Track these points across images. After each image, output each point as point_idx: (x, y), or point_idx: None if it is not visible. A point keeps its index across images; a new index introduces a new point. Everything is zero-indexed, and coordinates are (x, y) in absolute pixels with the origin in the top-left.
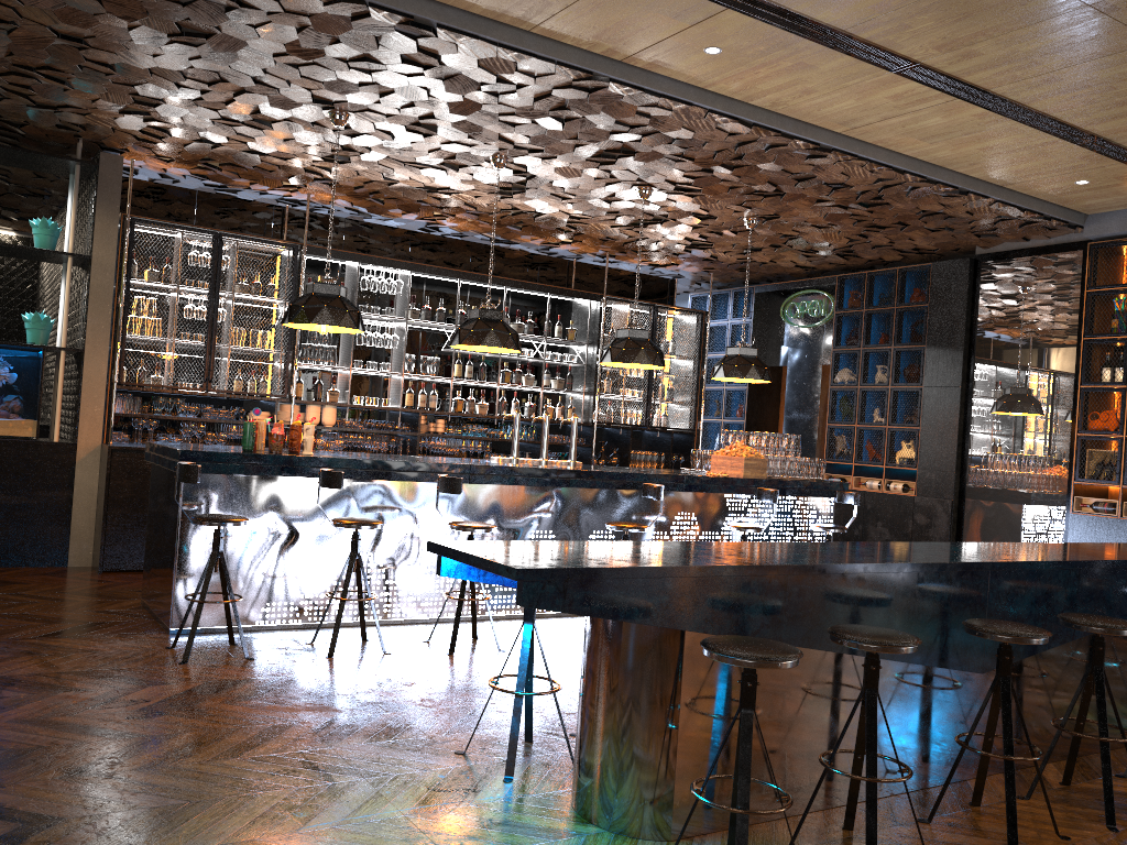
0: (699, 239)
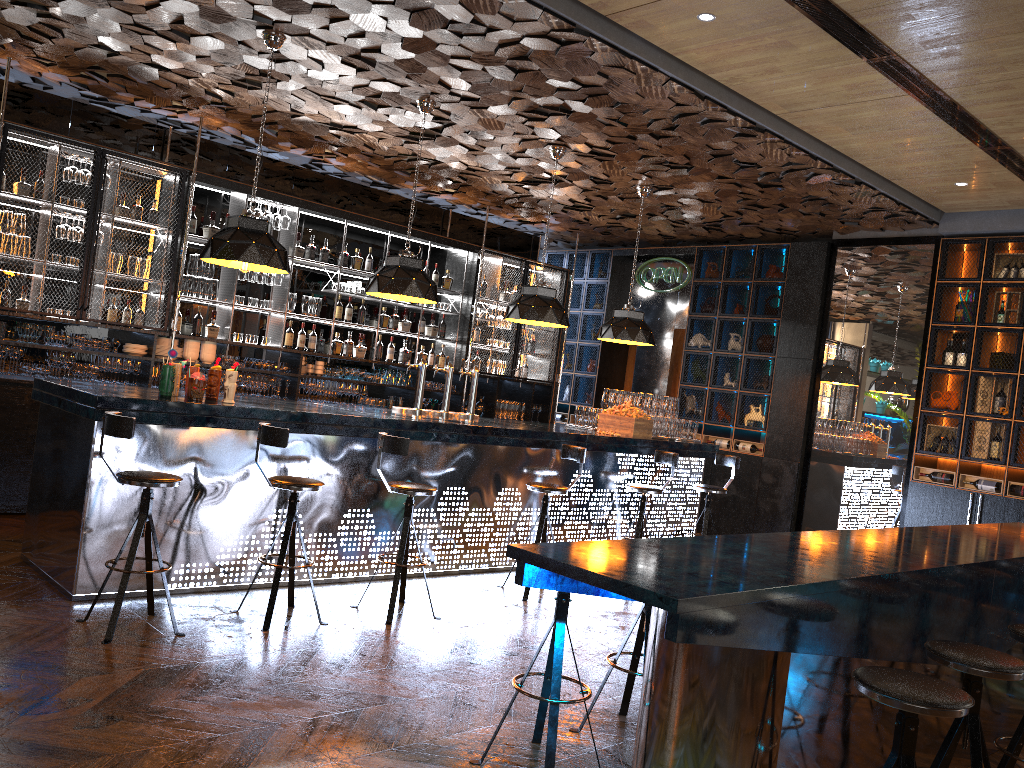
0: (582, 201)
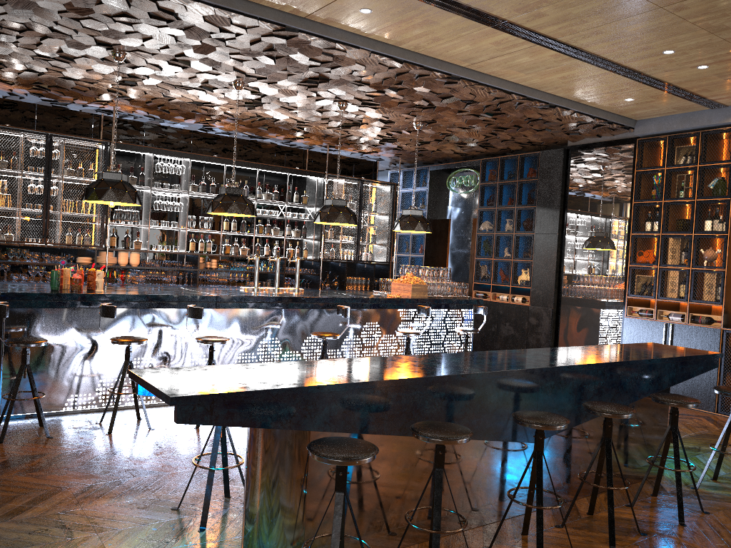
0: (387, 136)
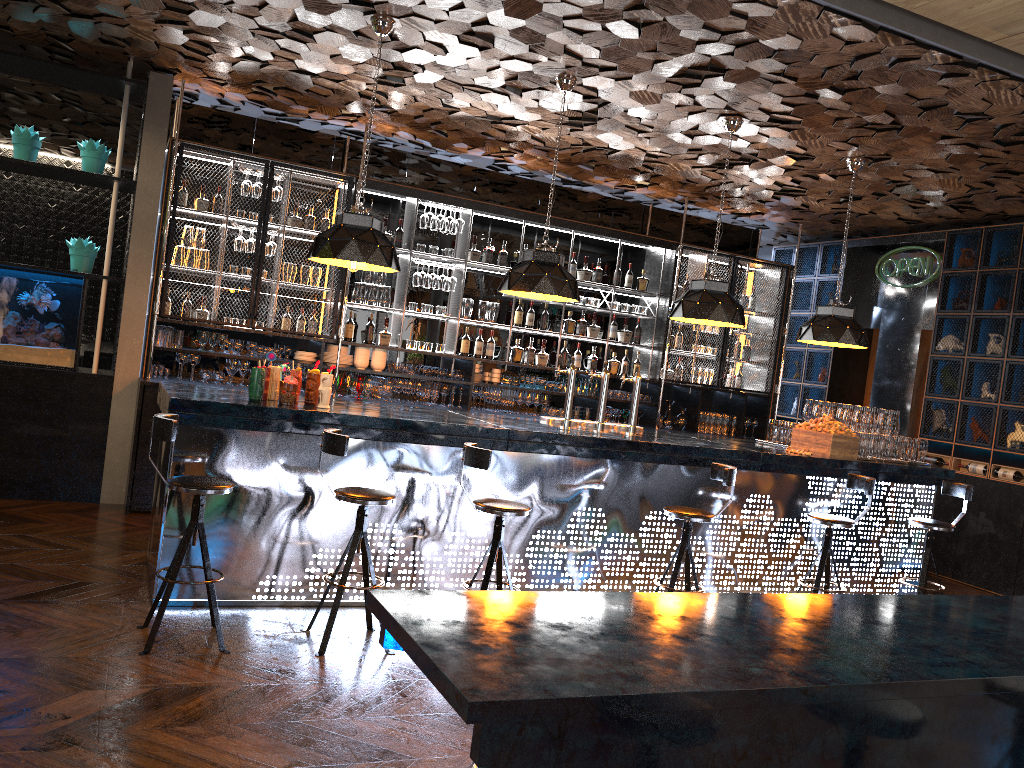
0: (791, 184)
